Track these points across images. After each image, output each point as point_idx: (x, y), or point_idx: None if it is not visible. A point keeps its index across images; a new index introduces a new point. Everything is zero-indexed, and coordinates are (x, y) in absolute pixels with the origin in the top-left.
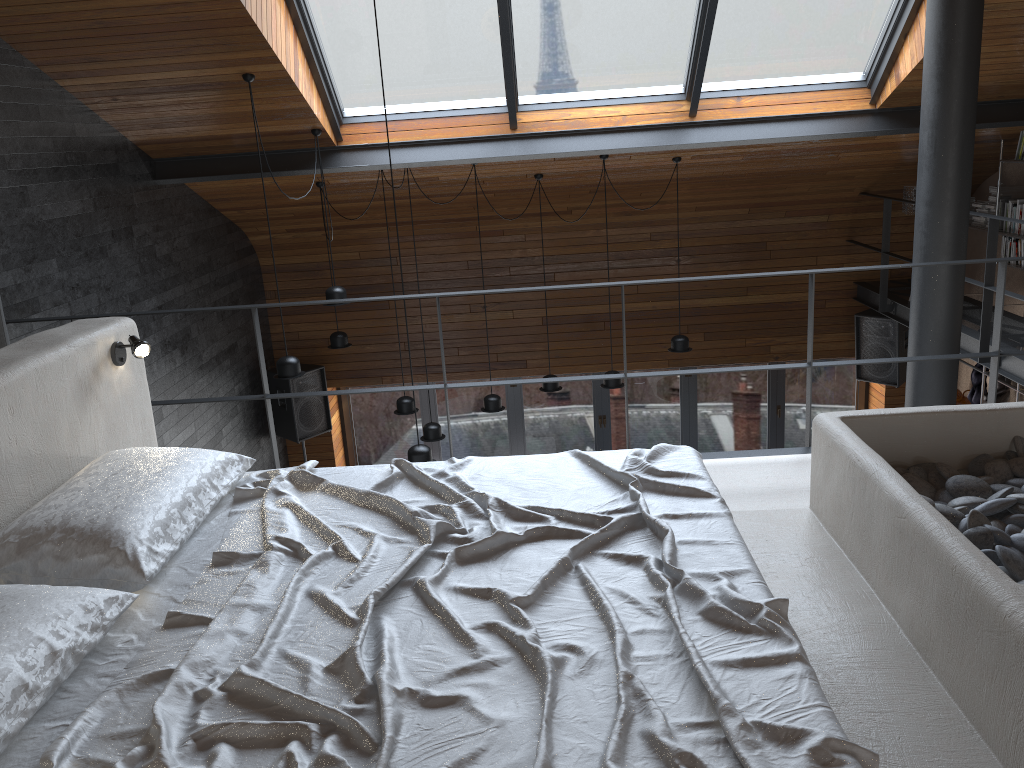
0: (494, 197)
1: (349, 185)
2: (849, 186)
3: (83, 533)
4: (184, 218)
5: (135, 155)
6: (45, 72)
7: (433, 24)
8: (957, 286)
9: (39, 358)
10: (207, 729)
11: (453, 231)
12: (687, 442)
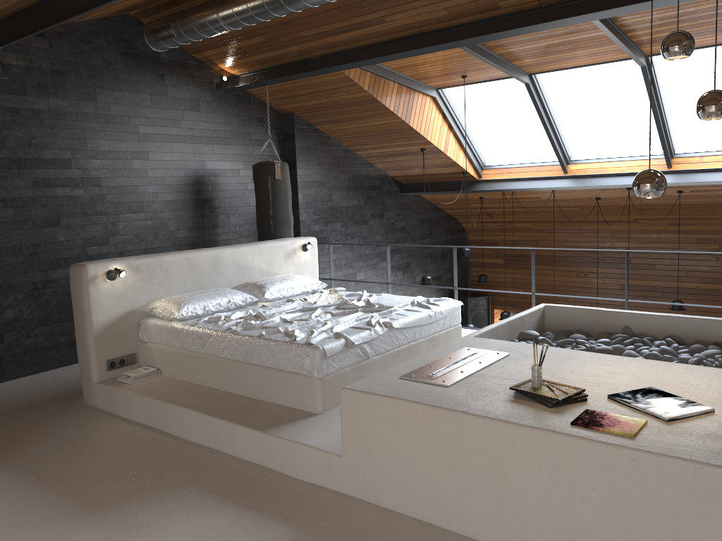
0: (581, 209)
1: (496, 199)
2: None
3: (257, 285)
4: (417, 211)
5: (391, 182)
6: (349, 149)
7: (517, 122)
8: None
9: (272, 242)
10: (243, 316)
11: (568, 228)
12: None
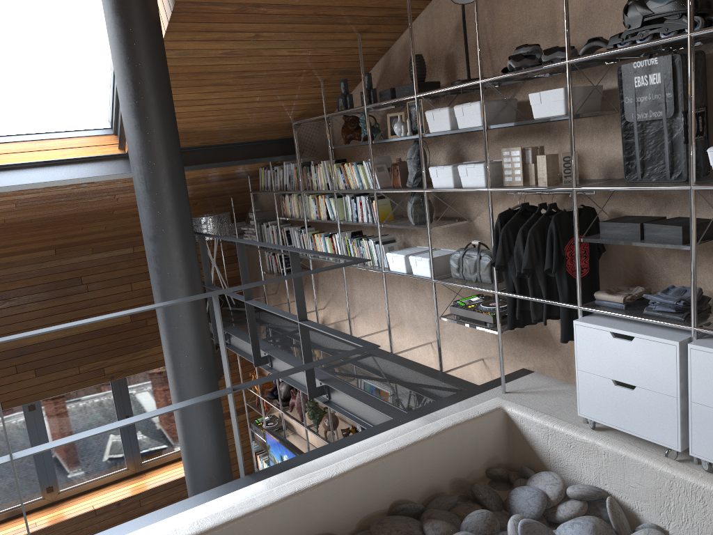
0: None
1: None
2: None
3: None
4: None
5: None
6: None
7: None
8: (199, 316)
9: None
10: None
11: None
12: (44, 472)
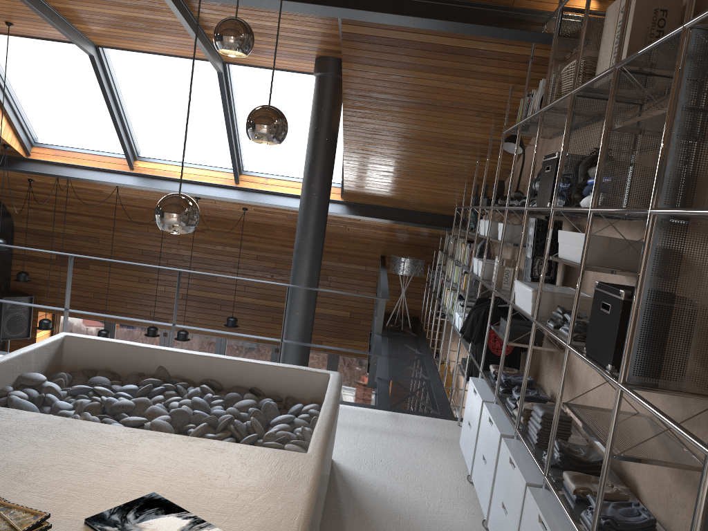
0: (148, 211)
1: (50, 185)
2: (371, 250)
3: None
4: None
5: None
6: None
7: (79, 99)
8: (306, 303)
9: None
10: None
11: (134, 229)
12: None
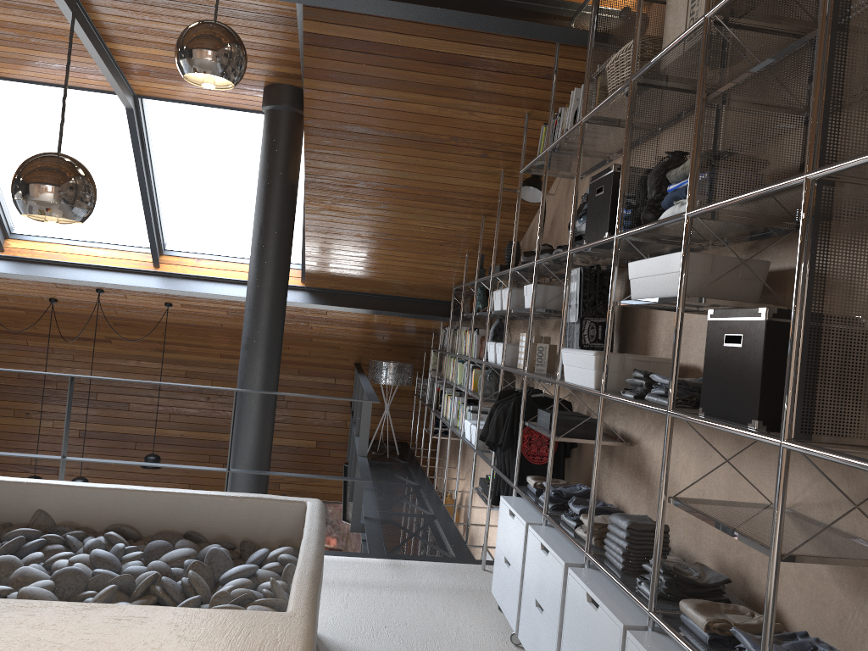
0: (28, 315)
1: None
2: (342, 355)
3: None
4: None
5: None
6: None
7: None
8: (261, 418)
9: None
10: None
11: (6, 342)
12: None
